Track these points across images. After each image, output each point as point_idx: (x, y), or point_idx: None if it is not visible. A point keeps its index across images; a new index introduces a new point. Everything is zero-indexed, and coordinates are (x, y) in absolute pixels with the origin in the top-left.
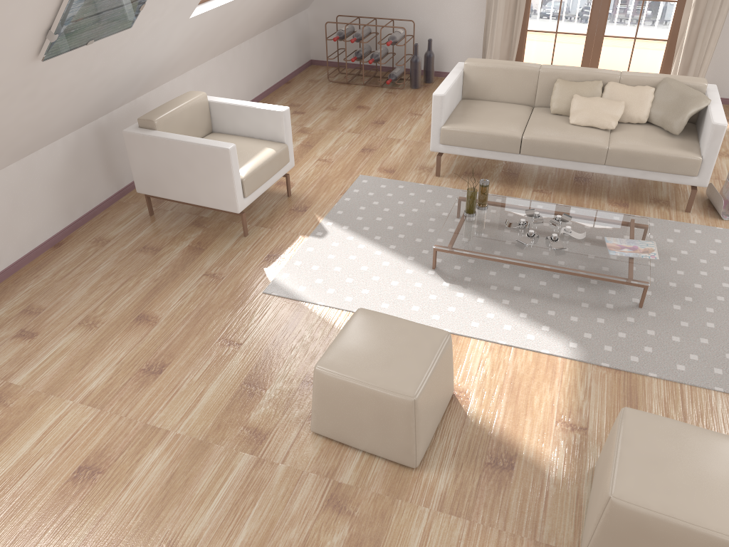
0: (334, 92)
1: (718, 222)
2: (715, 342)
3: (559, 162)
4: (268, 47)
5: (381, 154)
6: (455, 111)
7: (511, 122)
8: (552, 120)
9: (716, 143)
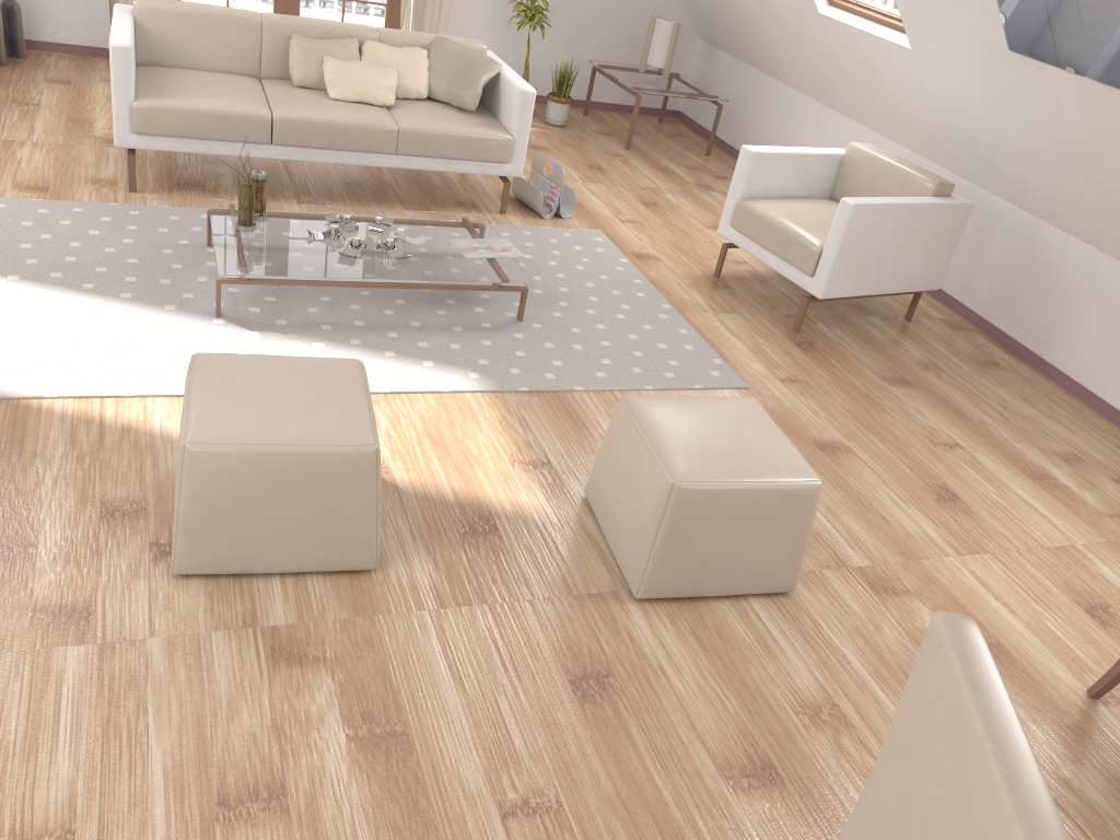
0: None
1: (541, 222)
2: (616, 342)
3: (333, 154)
4: None
5: (3, 165)
6: (141, 81)
7: (245, 96)
8: (302, 95)
9: (527, 116)
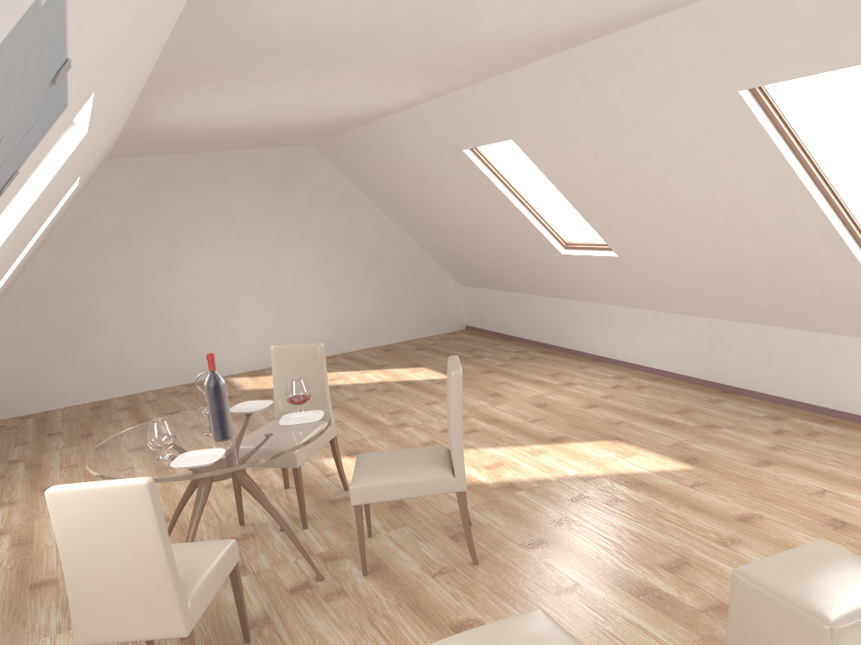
0: None
1: None
2: None
3: None
4: None
5: None
6: None
7: None
8: None
9: None
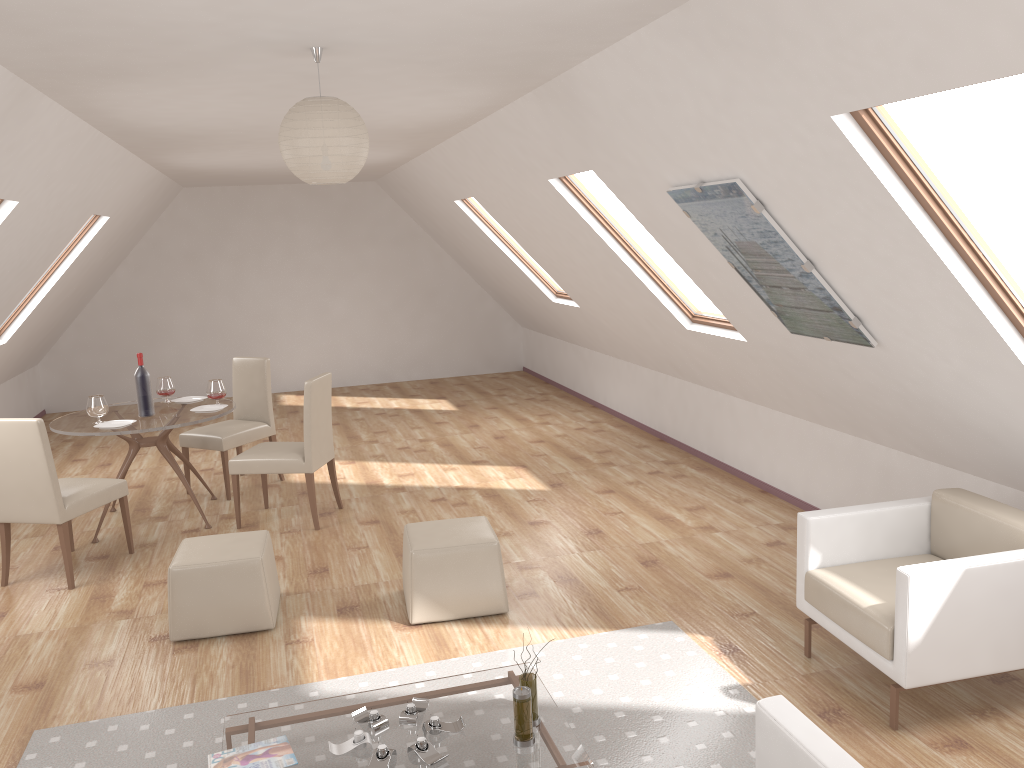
0: None
1: None
2: (135, 758)
3: None
4: None
5: None
6: None
7: None
8: None
9: None
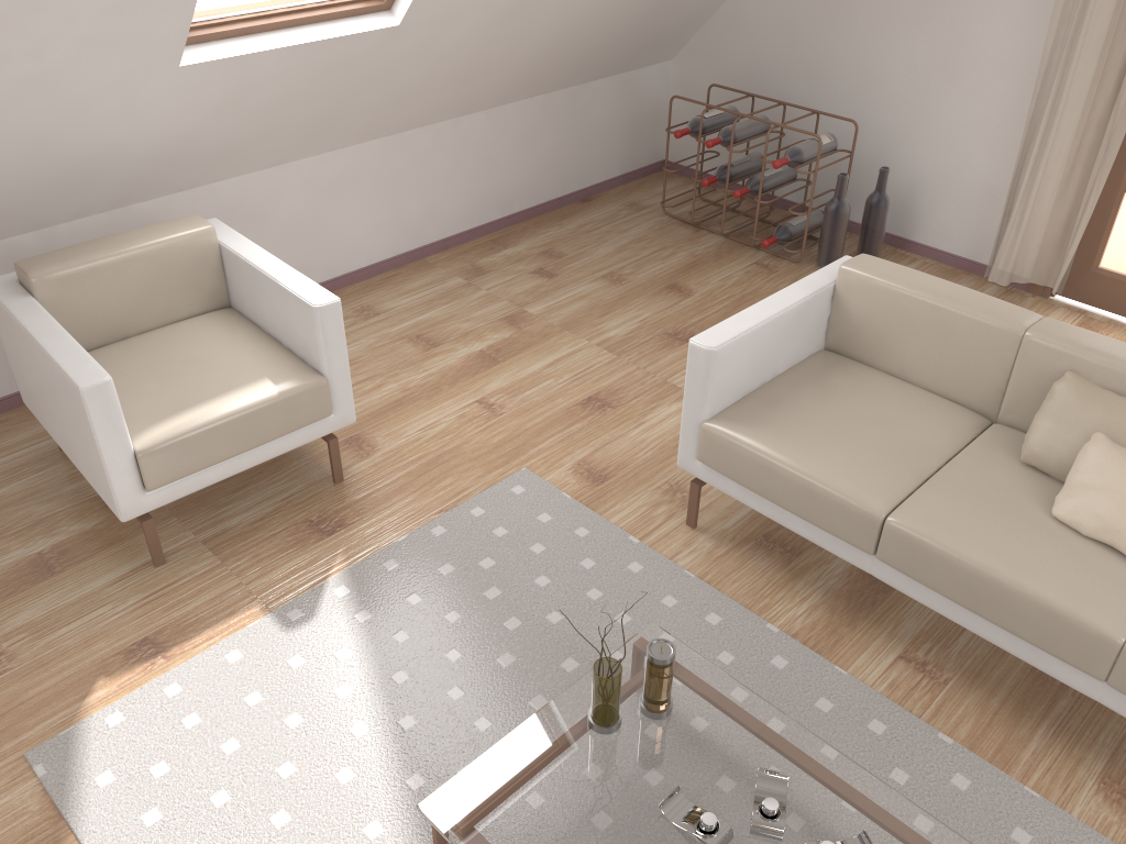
0: (651, 241)
1: None
2: None
3: (977, 620)
4: (542, 128)
5: (615, 424)
6: (772, 383)
7: (886, 459)
8: (1006, 486)
9: None
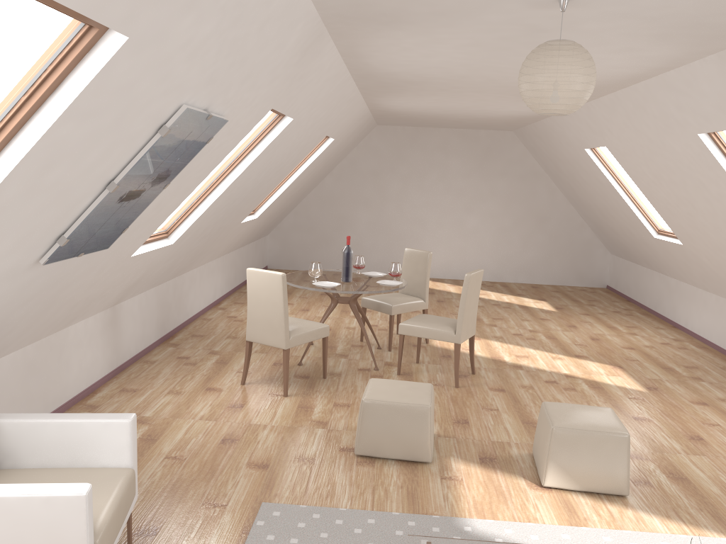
0: None
1: None
2: None
3: None
4: None
5: None
6: None
7: None
8: None
9: None
